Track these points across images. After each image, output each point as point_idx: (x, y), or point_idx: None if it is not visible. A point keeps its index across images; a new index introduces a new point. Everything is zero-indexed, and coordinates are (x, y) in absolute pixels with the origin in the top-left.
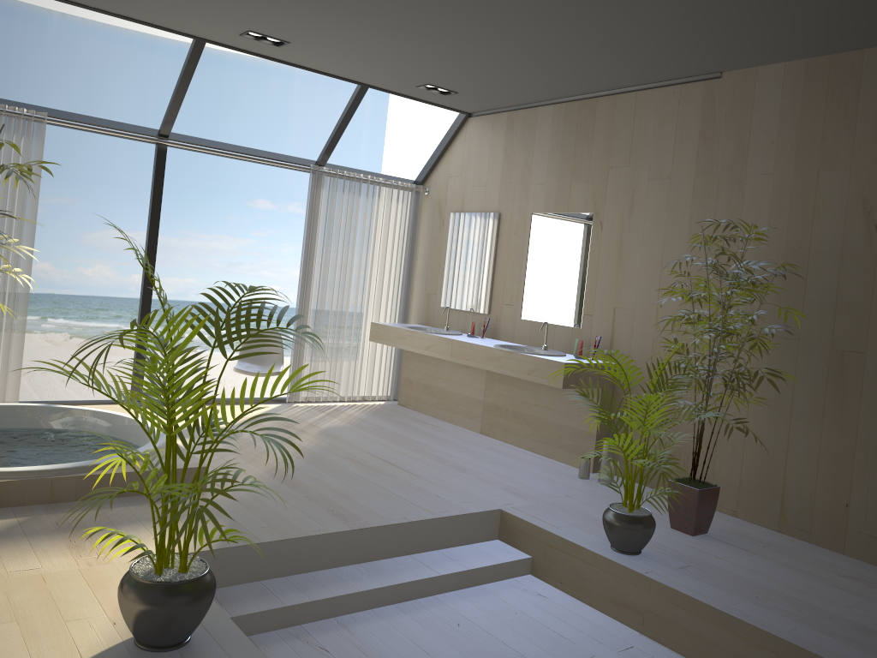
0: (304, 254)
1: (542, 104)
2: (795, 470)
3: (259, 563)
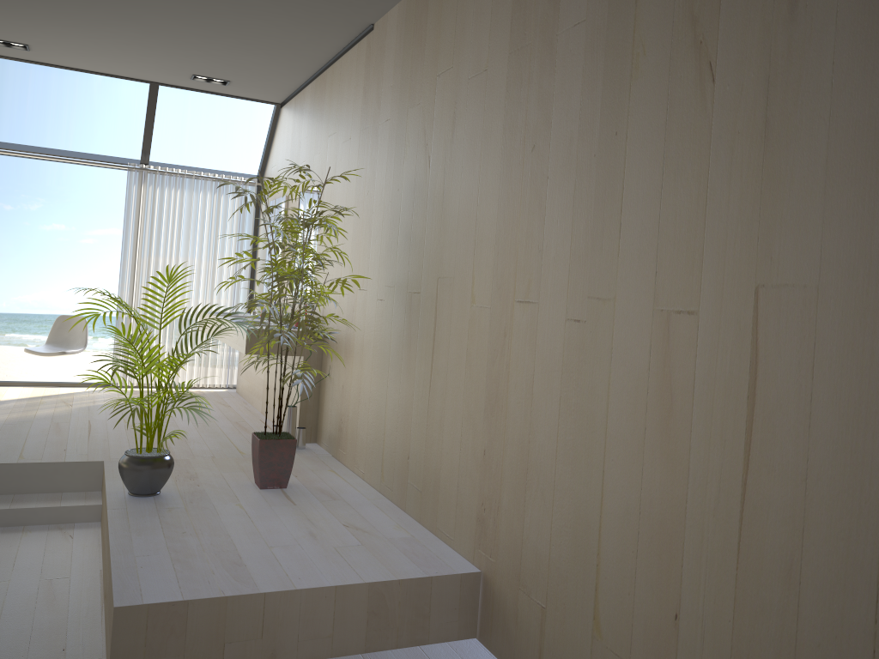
0: (125, 247)
1: (307, 84)
2: (388, 425)
3: None
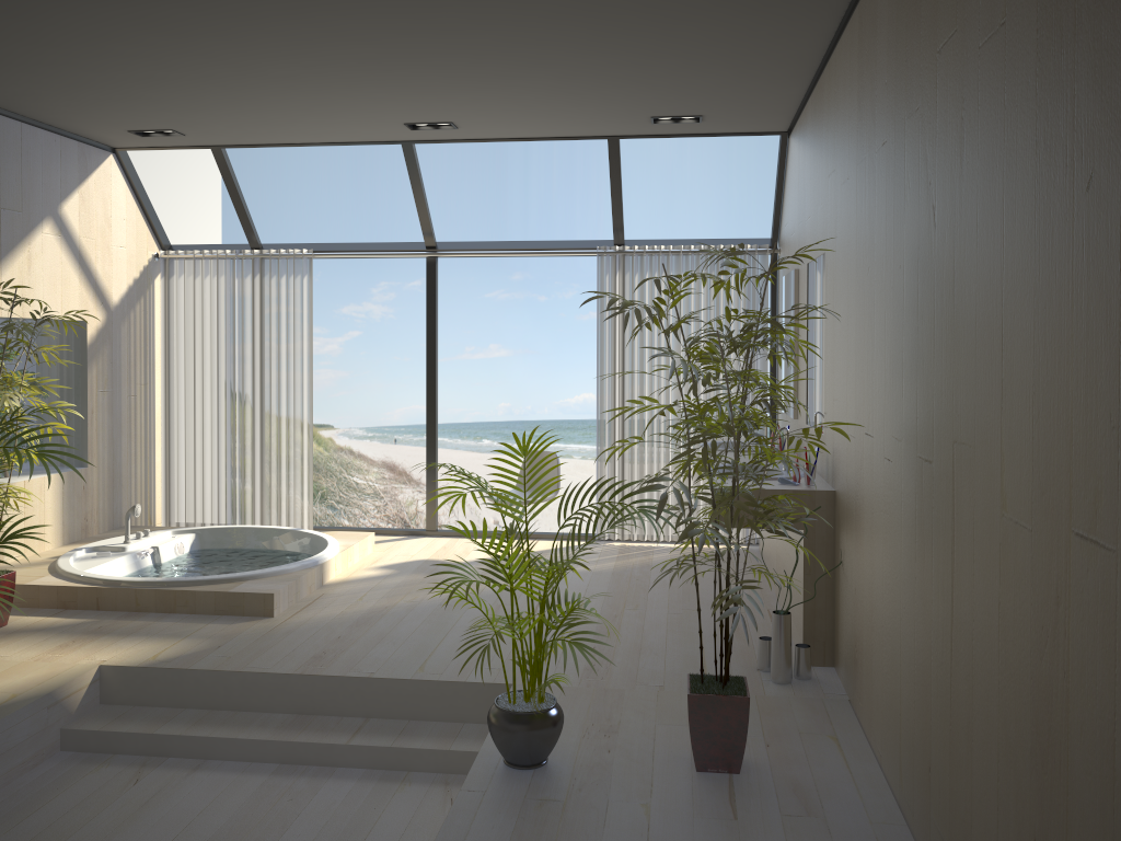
0: (601, 357)
1: (807, 97)
2: (904, 691)
3: (184, 689)
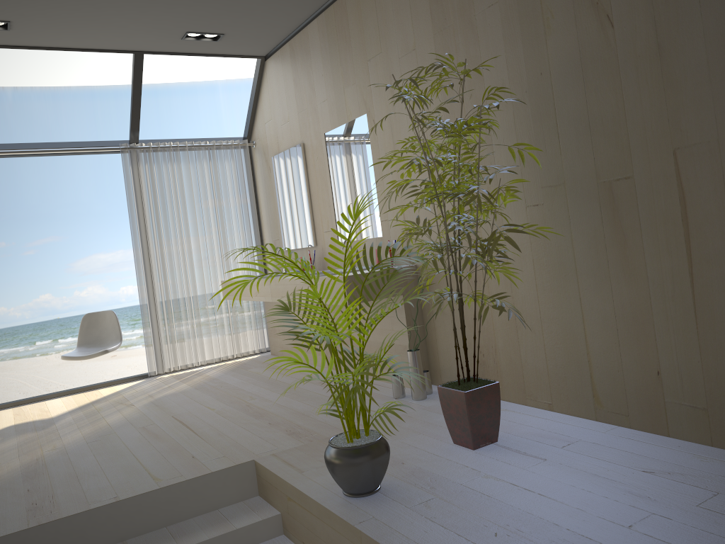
0: (134, 231)
1: (308, 21)
2: (596, 342)
3: None
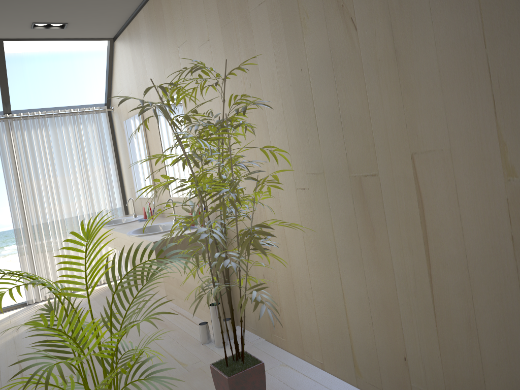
0: (9, 187)
1: (138, 11)
2: (354, 319)
3: None
